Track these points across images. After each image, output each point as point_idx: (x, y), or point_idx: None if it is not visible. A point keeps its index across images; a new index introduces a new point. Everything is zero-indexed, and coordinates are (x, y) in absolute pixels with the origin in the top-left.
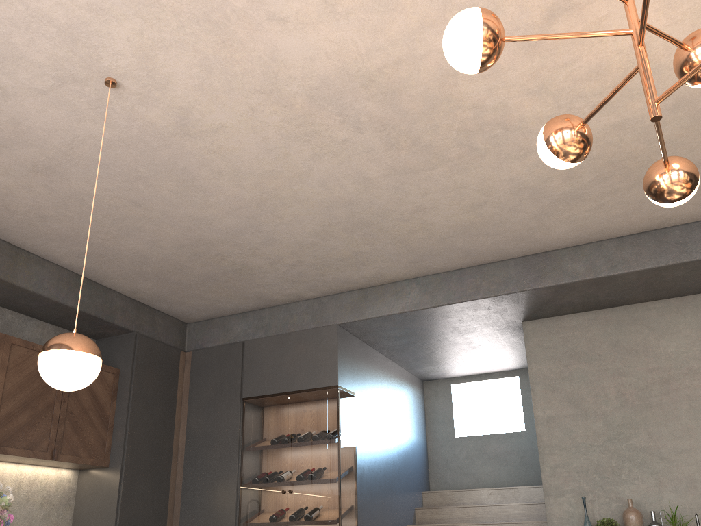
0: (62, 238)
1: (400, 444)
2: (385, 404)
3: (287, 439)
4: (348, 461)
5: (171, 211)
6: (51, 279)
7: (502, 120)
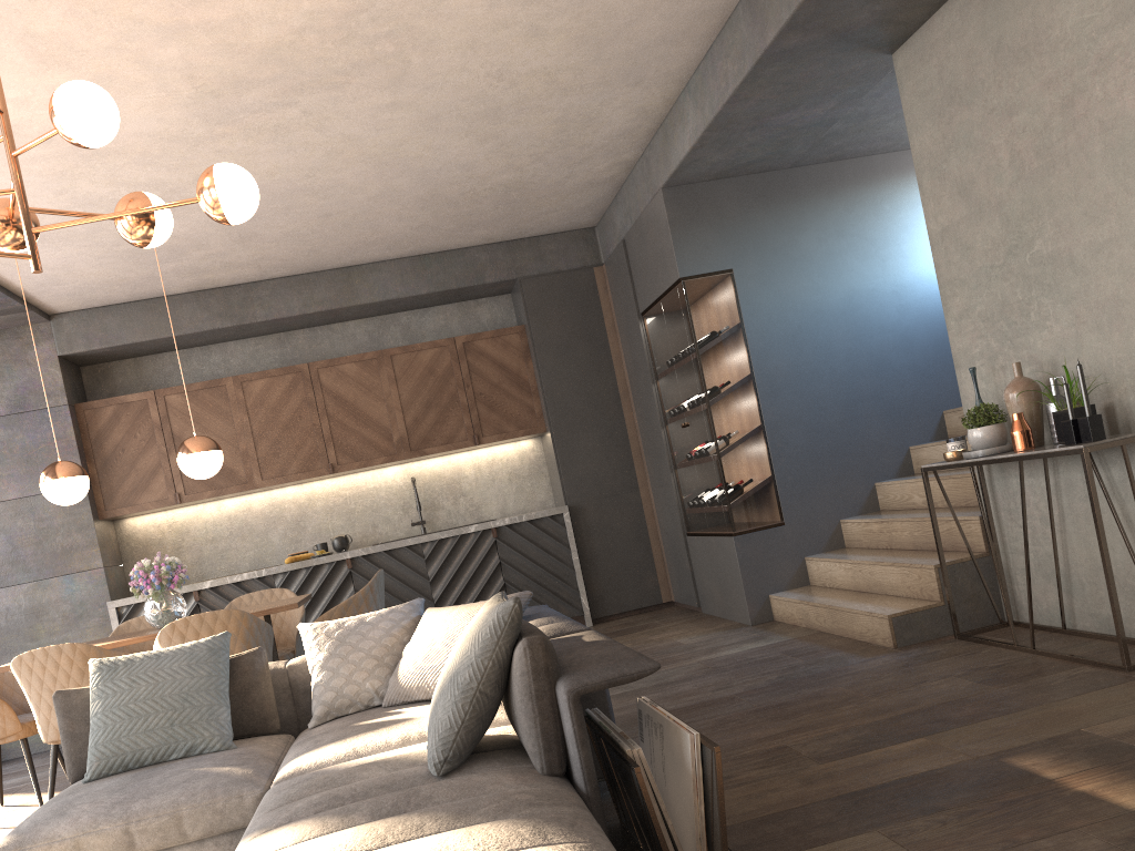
0: (351, 250)
1: (906, 290)
2: (840, 245)
3: (672, 359)
4: (726, 374)
5: (355, 204)
6: (393, 279)
7: (342, 13)
